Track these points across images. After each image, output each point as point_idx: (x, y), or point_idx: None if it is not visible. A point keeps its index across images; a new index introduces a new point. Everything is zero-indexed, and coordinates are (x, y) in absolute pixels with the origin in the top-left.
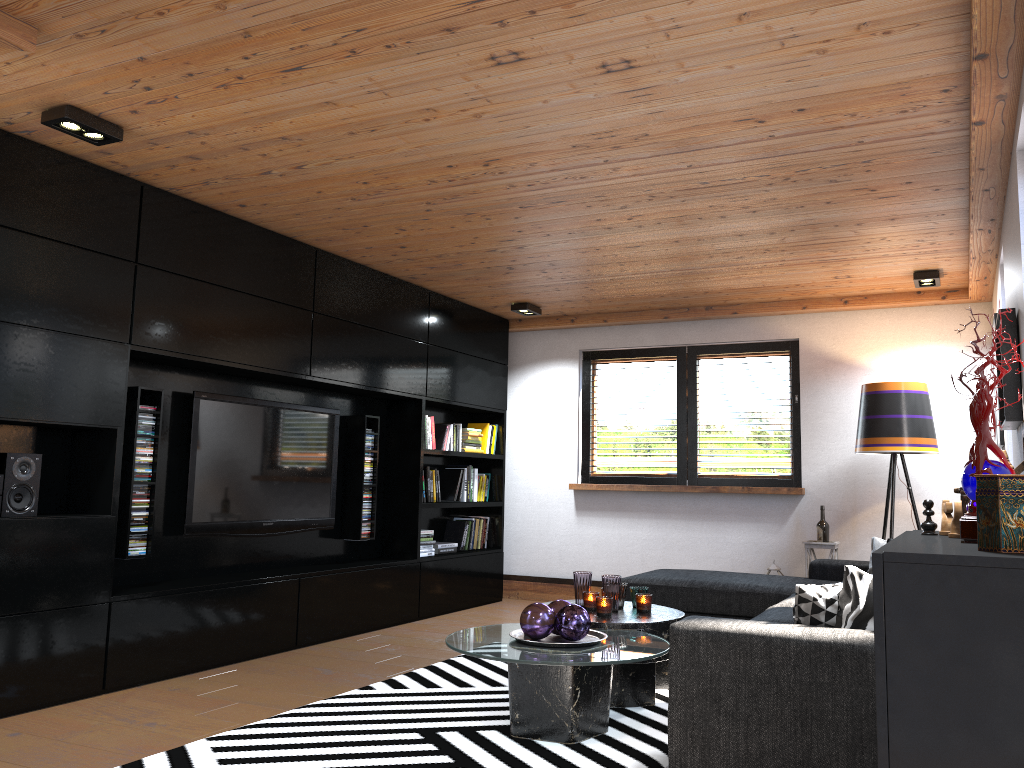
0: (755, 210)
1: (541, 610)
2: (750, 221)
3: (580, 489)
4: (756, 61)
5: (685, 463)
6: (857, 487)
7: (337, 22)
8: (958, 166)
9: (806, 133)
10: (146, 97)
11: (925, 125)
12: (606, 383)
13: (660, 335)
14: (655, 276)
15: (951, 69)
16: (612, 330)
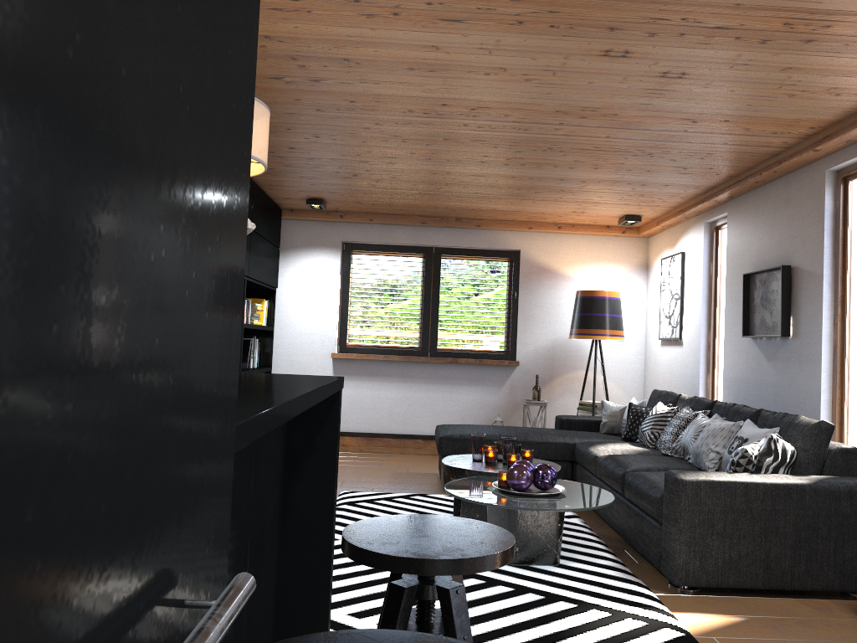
0: (598, 167)
1: (527, 469)
2: (583, 173)
3: (341, 358)
4: (751, 91)
5: (428, 339)
6: (554, 361)
7: (546, 3)
8: (750, 165)
9: (706, 133)
10: (279, 4)
11: (772, 142)
12: (360, 270)
13: (413, 236)
14: (456, 195)
15: (833, 118)
16: (372, 227)
